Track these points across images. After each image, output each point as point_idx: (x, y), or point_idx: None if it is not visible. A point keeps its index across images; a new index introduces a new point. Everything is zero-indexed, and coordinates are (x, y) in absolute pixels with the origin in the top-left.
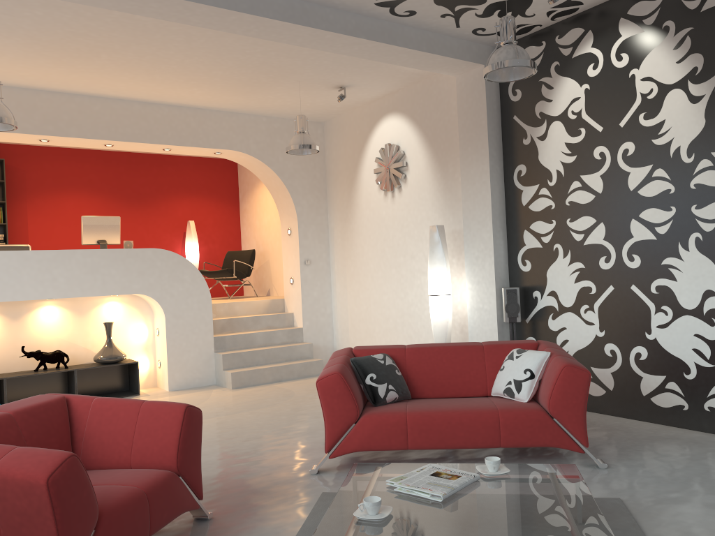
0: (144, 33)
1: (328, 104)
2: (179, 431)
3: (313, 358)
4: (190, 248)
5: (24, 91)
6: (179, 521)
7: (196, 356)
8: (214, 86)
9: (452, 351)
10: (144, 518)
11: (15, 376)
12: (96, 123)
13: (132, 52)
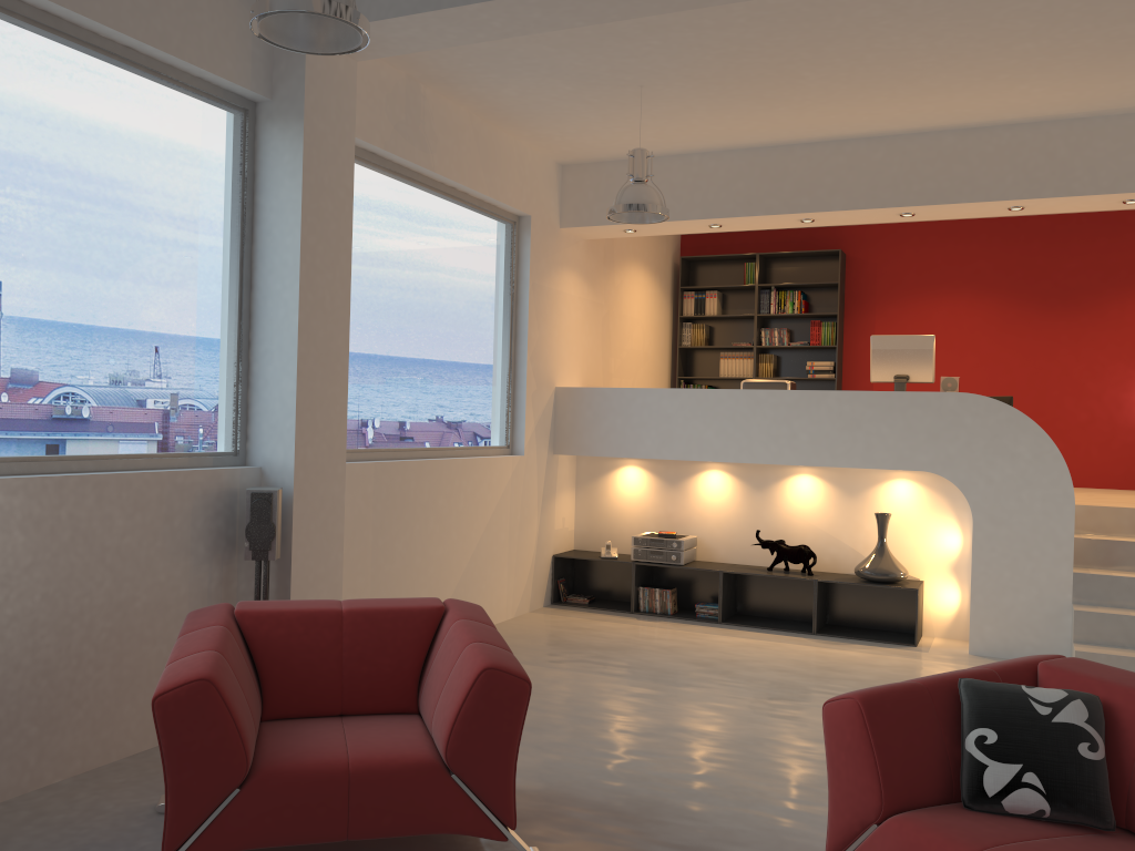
0: (814, 23)
1: None
2: (460, 703)
3: None
4: None
5: (772, 151)
6: (510, 850)
7: (1030, 603)
8: (1052, 72)
9: None
10: (331, 808)
11: (733, 571)
12: (874, 182)
13: (837, 57)
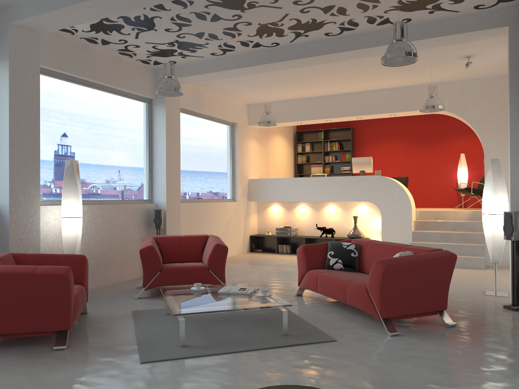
0: (311, 69)
1: (486, 65)
2: (210, 252)
3: (483, 256)
4: (459, 172)
5: (315, 99)
6: None
7: (399, 242)
8: (390, 76)
9: (386, 247)
10: (181, 276)
11: (308, 237)
12: (347, 108)
13: (323, 75)
